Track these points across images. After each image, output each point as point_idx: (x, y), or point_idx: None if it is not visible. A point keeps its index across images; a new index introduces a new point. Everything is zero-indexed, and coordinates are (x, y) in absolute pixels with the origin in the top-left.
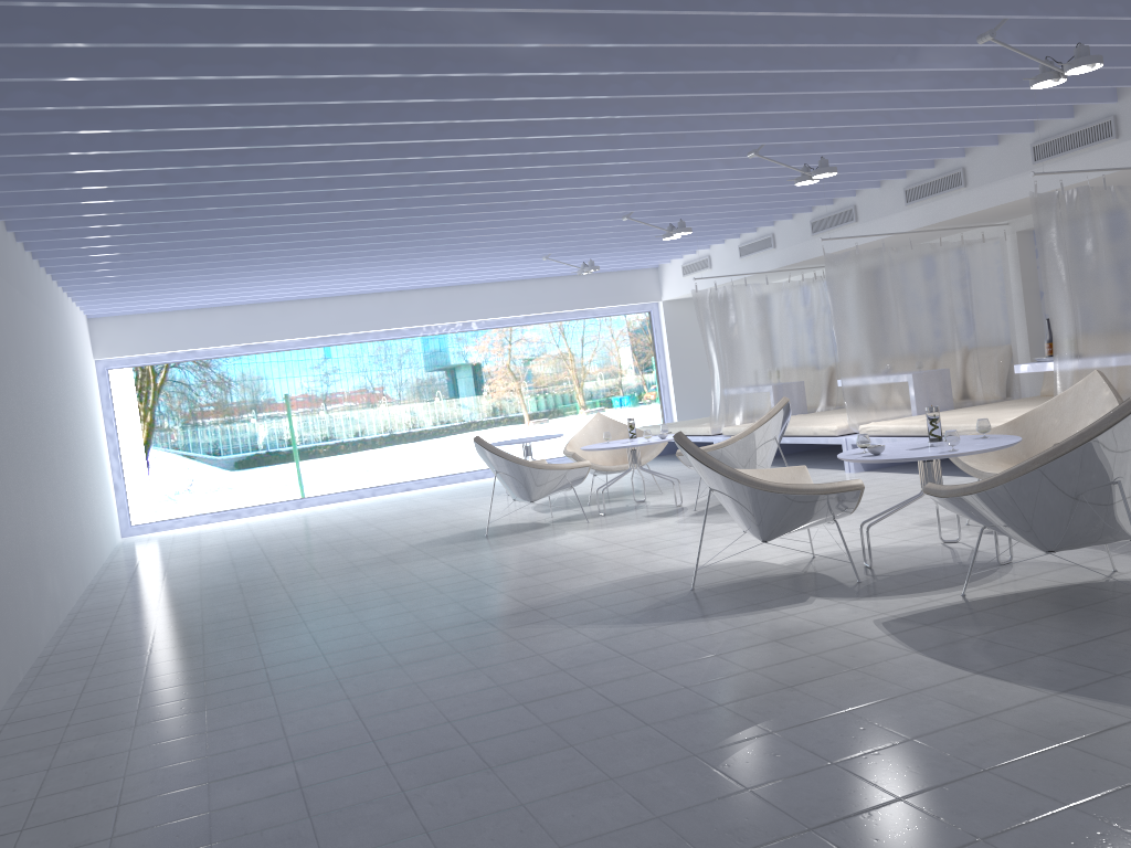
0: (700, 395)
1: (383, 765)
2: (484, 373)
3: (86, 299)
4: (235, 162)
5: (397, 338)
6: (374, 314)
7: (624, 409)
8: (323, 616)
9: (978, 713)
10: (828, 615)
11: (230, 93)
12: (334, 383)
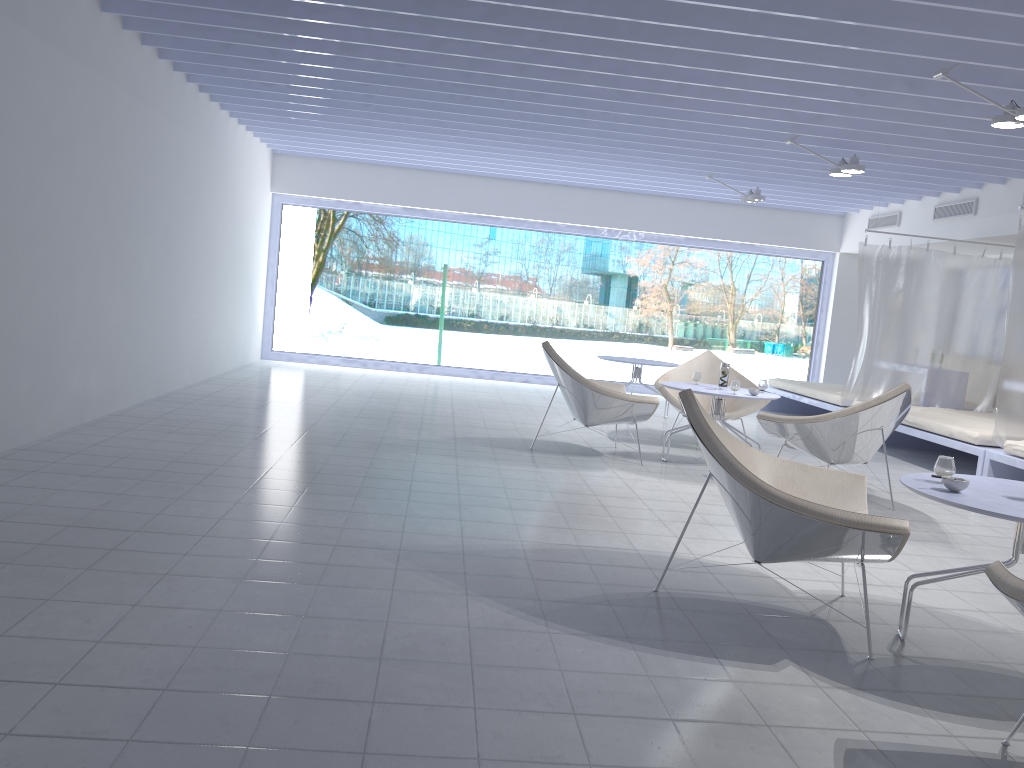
0: None
1: (4, 731)
2: (639, 287)
3: (259, 131)
4: None
5: (551, 232)
6: (534, 203)
7: (775, 356)
8: (273, 488)
9: None
10: (782, 703)
11: None
12: (491, 264)
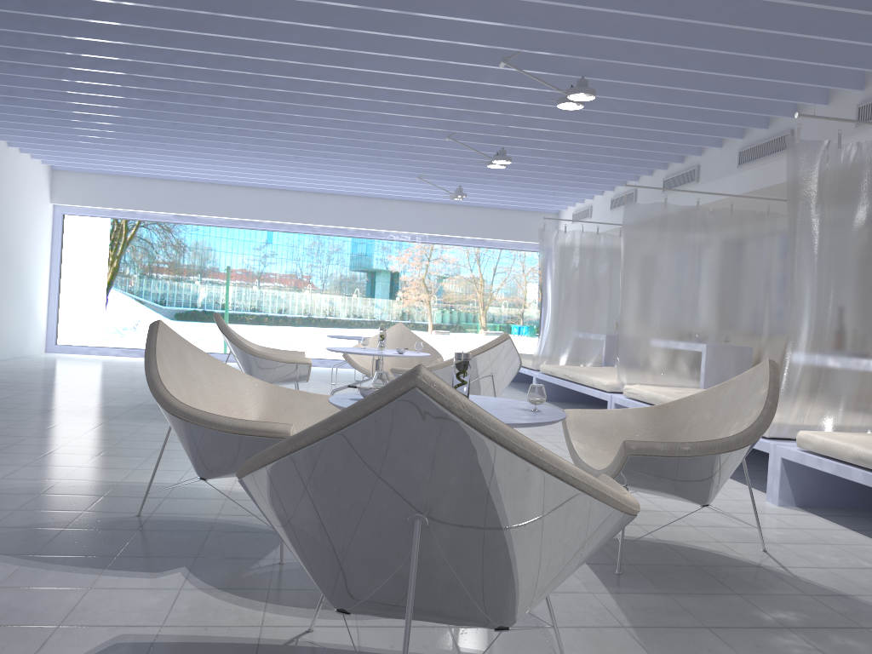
0: None
1: None
2: (400, 281)
3: (19, 146)
4: None
5: (307, 233)
6: (290, 208)
7: (521, 337)
8: None
9: None
10: (113, 605)
11: None
12: (269, 265)
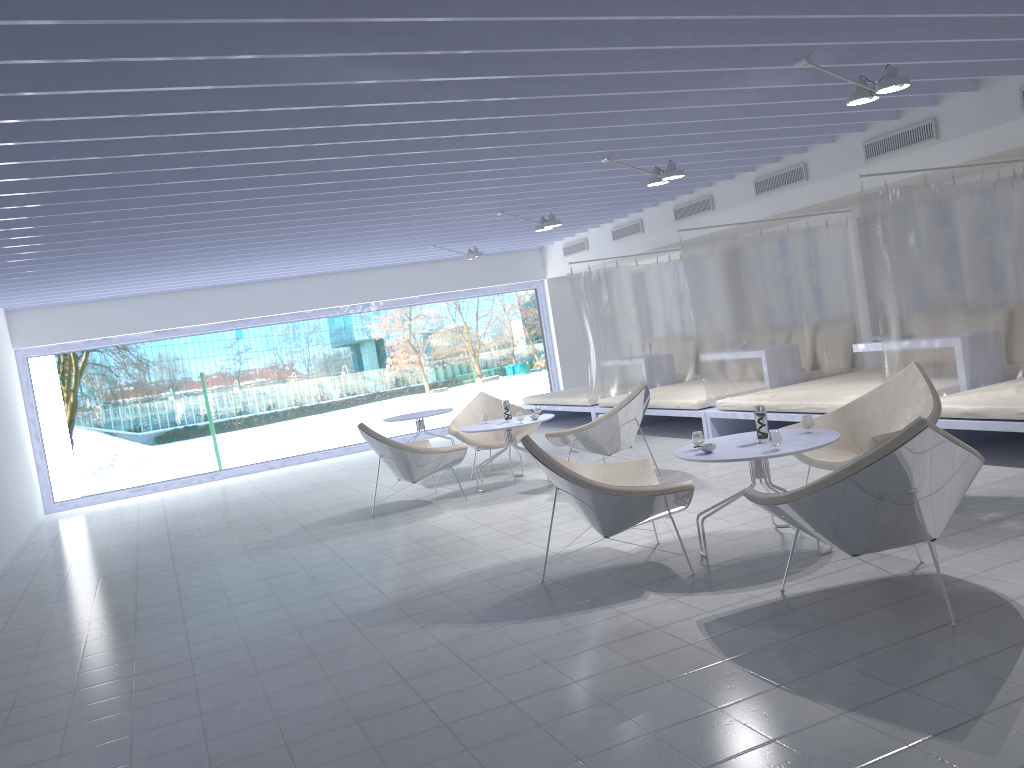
0: (584, 364)
1: None
2: (386, 348)
3: None
4: (107, 185)
5: (301, 320)
6: (279, 298)
7: (517, 376)
8: (202, 612)
9: (769, 737)
10: (658, 614)
11: (83, 129)
12: (246, 361)
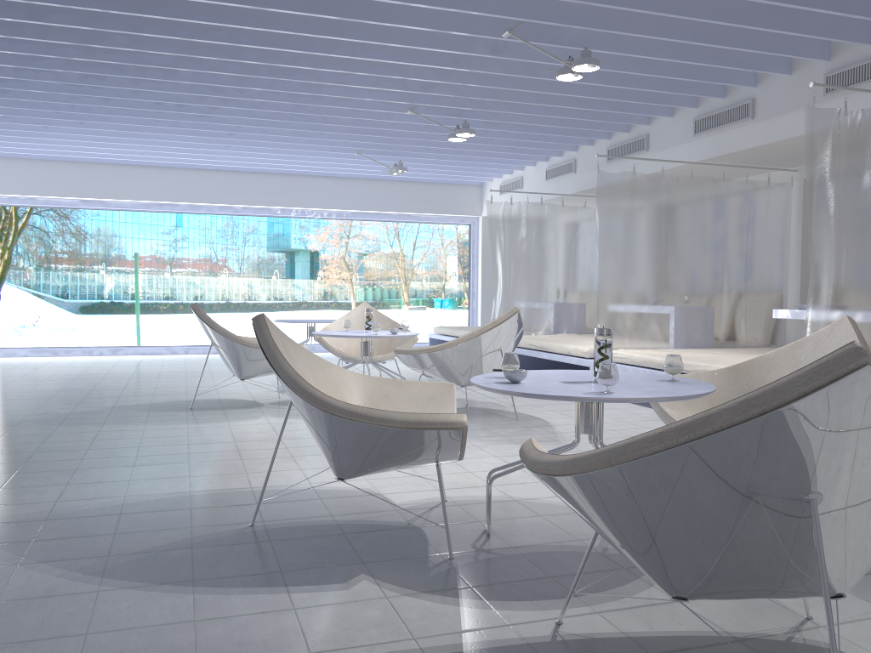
0: None
1: None
2: (320, 260)
3: None
4: None
5: (229, 214)
6: (209, 188)
7: (444, 310)
8: None
9: None
10: (339, 623)
11: None
12: (181, 250)
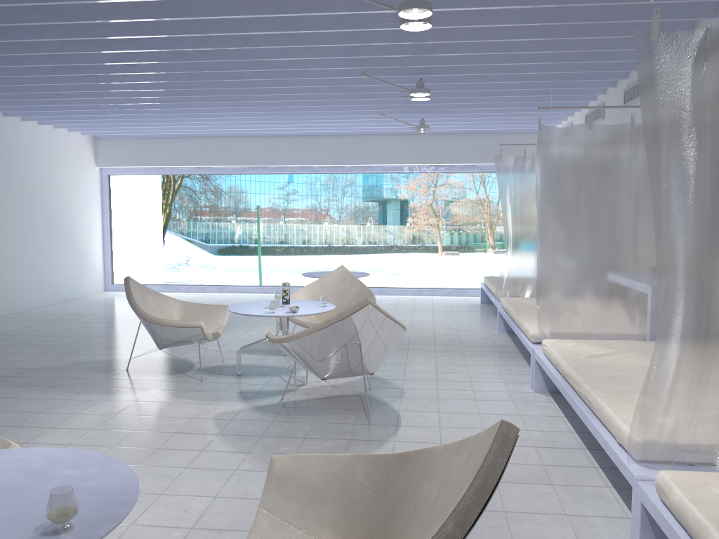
0: None
1: None
2: (409, 208)
3: (47, 124)
4: None
5: (308, 173)
6: (290, 152)
7: None
8: None
9: None
10: None
11: None
12: (292, 202)
